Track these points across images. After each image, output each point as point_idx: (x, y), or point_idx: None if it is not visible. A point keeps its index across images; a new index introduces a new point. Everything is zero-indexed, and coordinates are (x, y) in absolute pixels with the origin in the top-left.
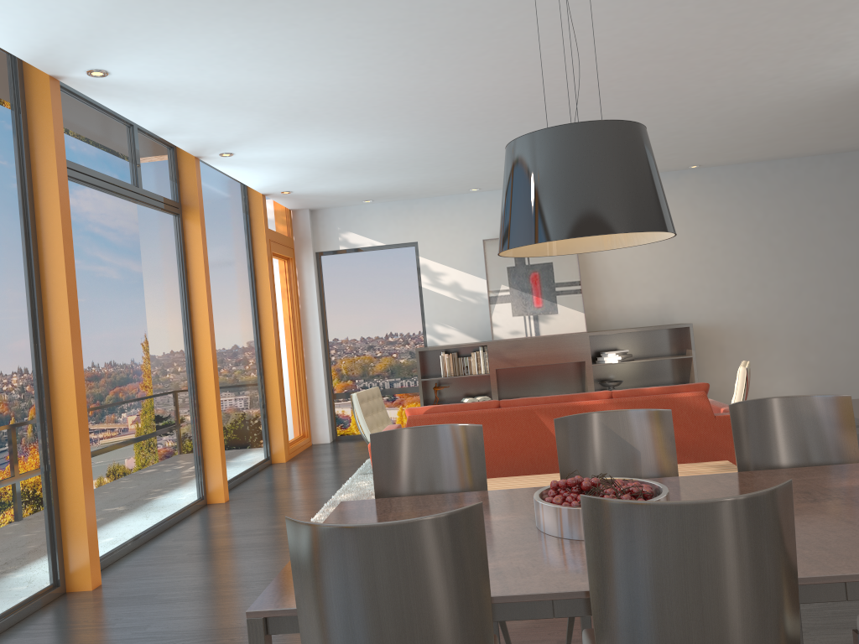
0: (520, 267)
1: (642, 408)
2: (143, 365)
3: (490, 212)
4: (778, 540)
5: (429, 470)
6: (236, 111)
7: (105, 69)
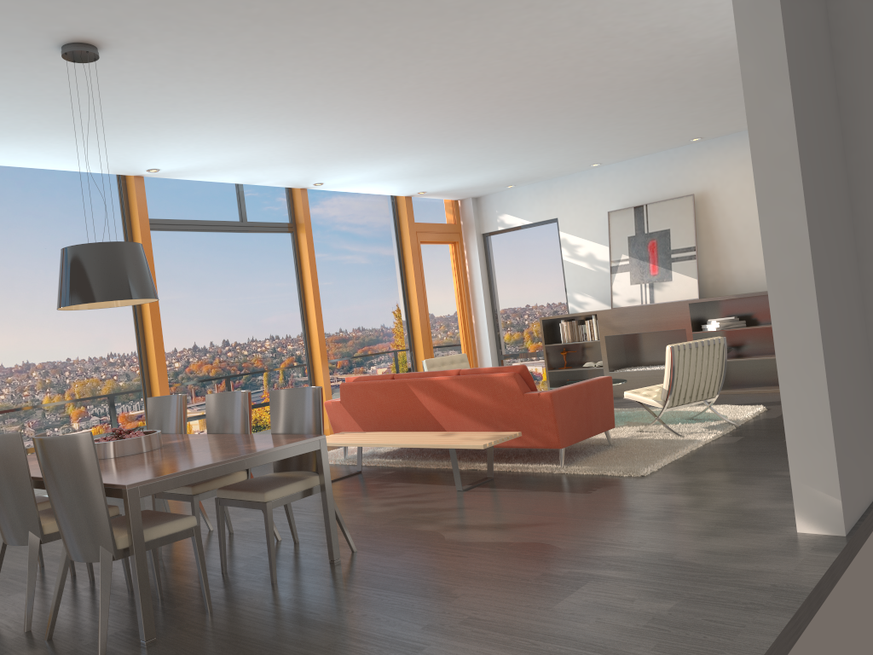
0: (640, 236)
1: (472, 385)
2: (247, 341)
3: (617, 183)
4: (5, 456)
5: (178, 420)
6: (268, 167)
7: (153, 168)
